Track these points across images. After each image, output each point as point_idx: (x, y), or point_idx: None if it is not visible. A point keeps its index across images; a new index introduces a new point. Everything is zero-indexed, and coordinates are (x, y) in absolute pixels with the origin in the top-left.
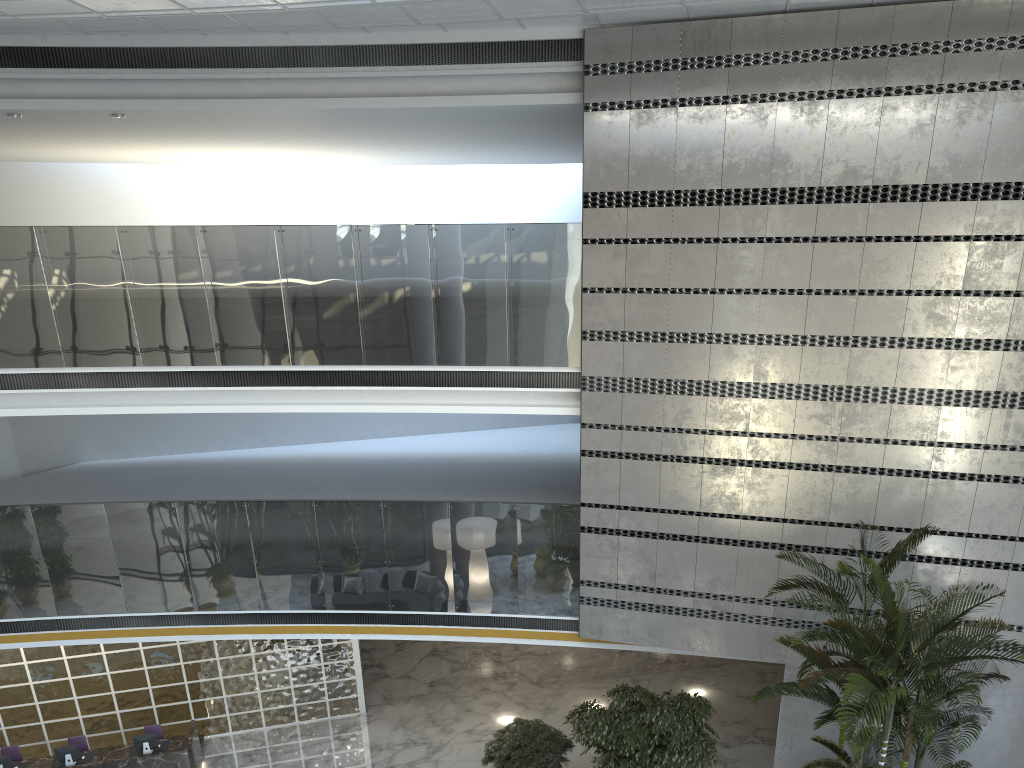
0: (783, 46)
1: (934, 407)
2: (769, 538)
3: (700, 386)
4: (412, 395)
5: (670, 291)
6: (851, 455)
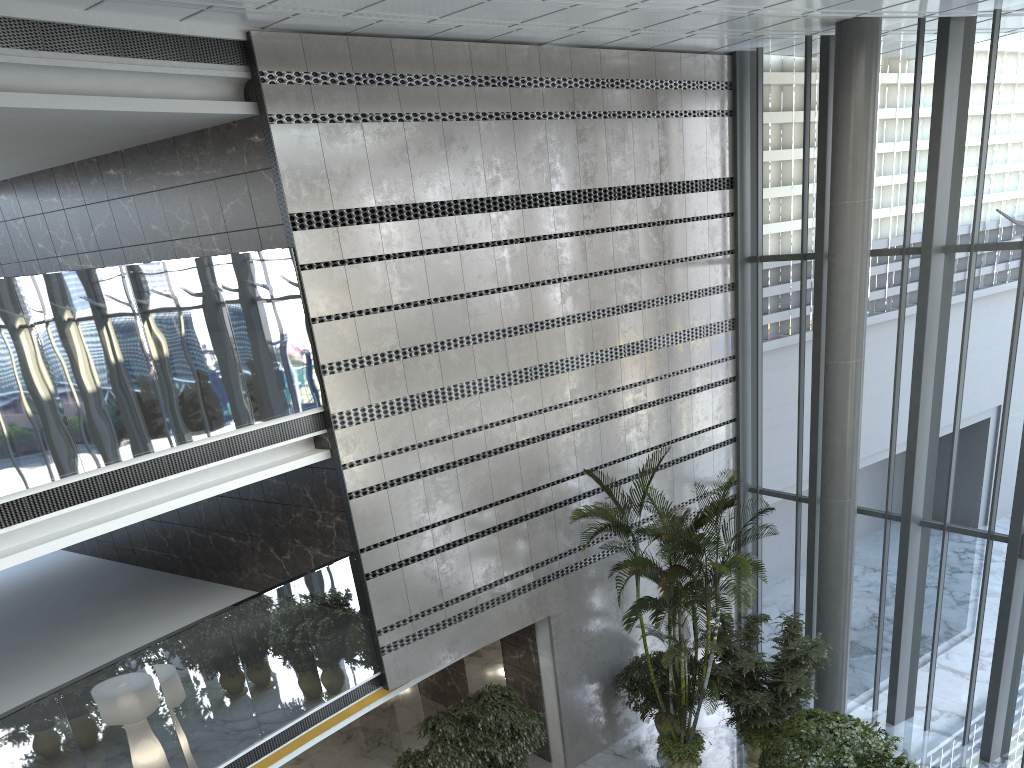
0: (436, 70)
1: (591, 367)
2: (517, 514)
3: (438, 394)
4: (127, 498)
5: (394, 308)
6: (553, 421)
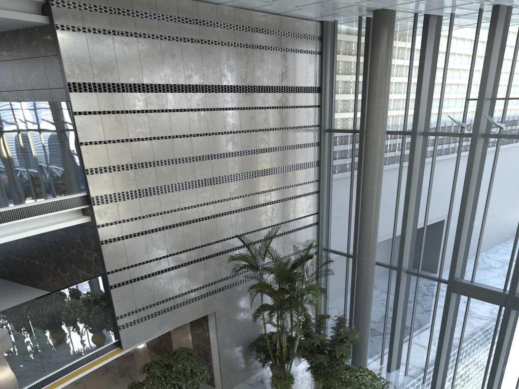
0: (157, 11)
1: (241, 180)
2: (198, 256)
3: (155, 190)
4: None
5: (130, 140)
6: (220, 208)
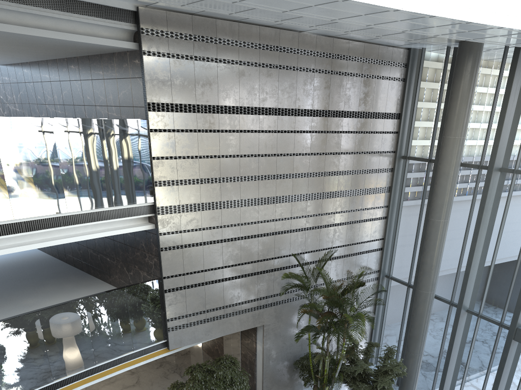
0: (239, 38)
1: (305, 201)
2: (253, 270)
3: (217, 204)
4: (40, 234)
5: (199, 157)
6: (280, 226)
